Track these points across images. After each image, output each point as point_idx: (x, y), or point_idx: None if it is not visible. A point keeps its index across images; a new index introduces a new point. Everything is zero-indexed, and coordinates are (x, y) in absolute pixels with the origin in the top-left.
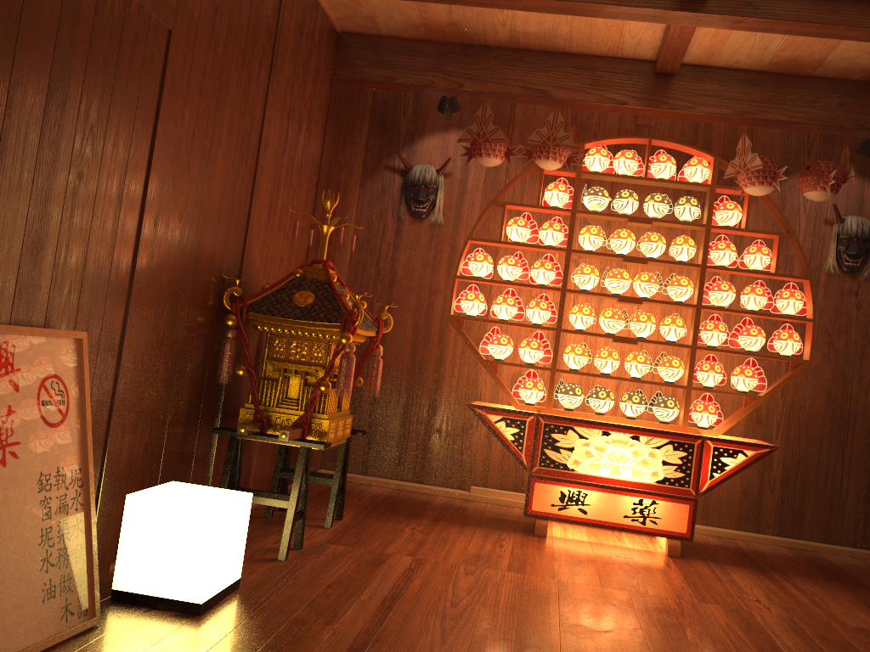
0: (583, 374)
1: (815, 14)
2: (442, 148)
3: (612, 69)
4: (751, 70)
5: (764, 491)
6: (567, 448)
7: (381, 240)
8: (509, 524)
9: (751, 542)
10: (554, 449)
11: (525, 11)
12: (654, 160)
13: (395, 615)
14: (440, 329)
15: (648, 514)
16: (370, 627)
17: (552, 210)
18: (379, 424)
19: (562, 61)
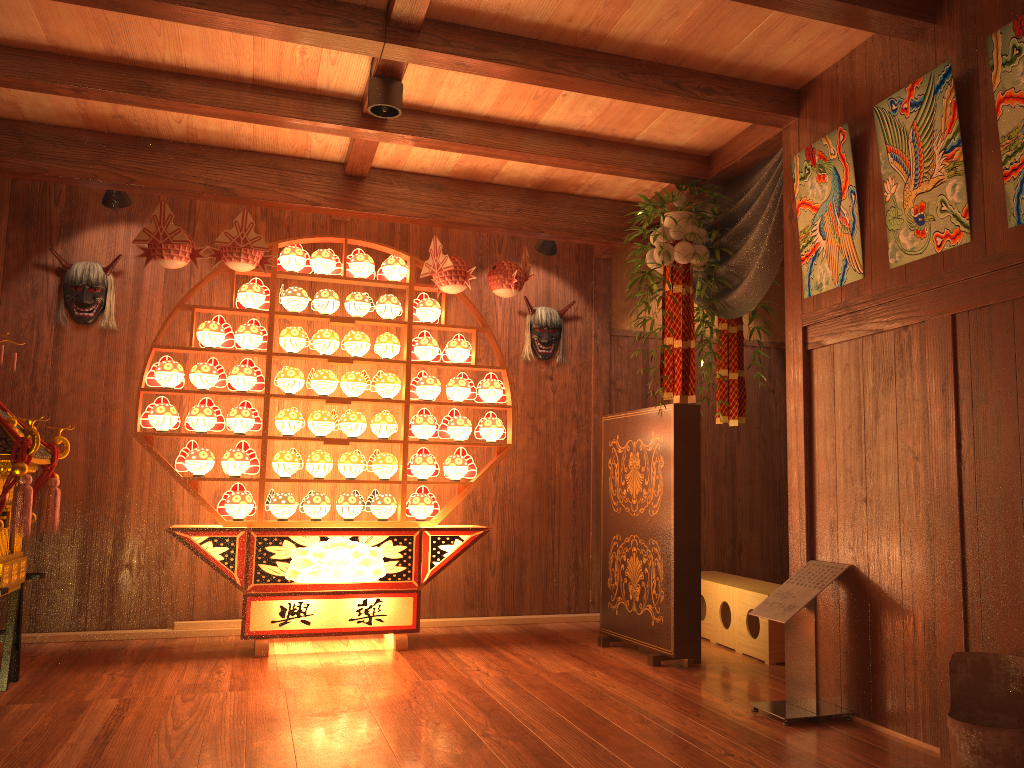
0: (295, 481)
1: (482, 138)
2: (109, 244)
3: (302, 169)
4: (437, 176)
5: (486, 575)
6: (285, 559)
7: (36, 351)
8: (225, 651)
9: (477, 626)
10: (270, 563)
11: (205, 116)
12: (352, 260)
13: (113, 748)
14: (122, 449)
15: (374, 613)
16: (88, 761)
17: (248, 312)
18: (49, 569)
19: (248, 159)
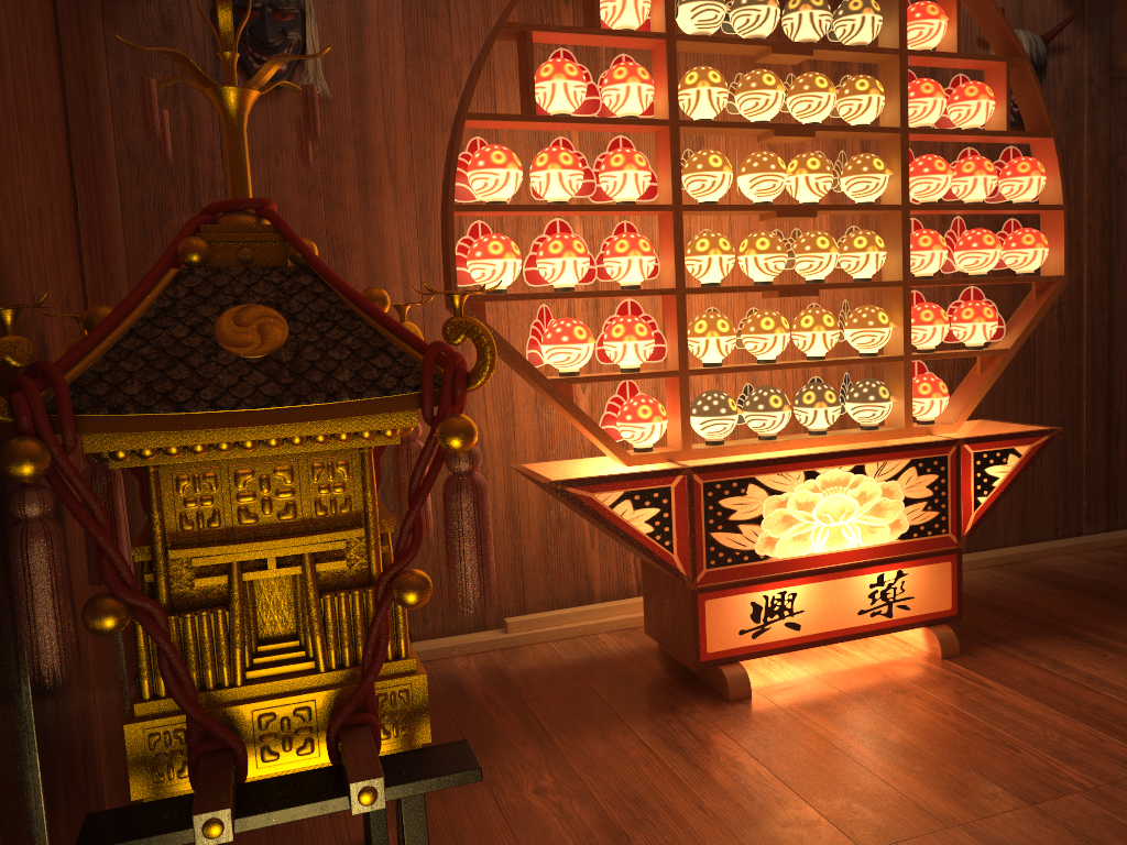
0: (737, 371)
1: None
2: None
3: None
4: None
5: None
6: (752, 520)
7: (192, 147)
8: (653, 686)
9: None
10: (728, 528)
11: None
12: None
13: None
14: None
15: (895, 597)
16: None
17: (629, 37)
18: None
19: None
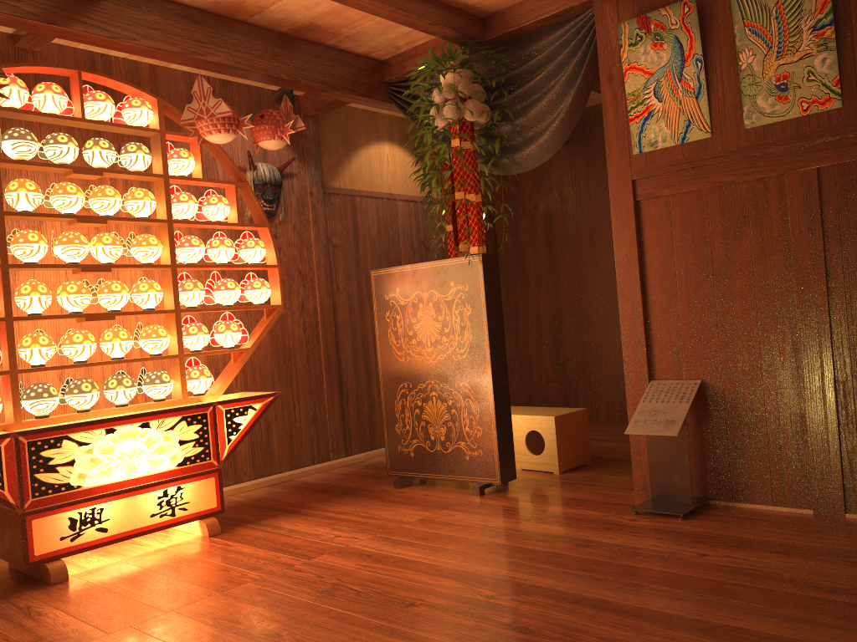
0: (56, 369)
1: None
2: None
3: None
4: (190, 6)
5: None
6: (67, 463)
7: None
8: None
9: (240, 494)
10: (49, 470)
11: None
12: (89, 98)
13: None
14: None
15: (176, 503)
16: None
17: None
18: None
19: None
